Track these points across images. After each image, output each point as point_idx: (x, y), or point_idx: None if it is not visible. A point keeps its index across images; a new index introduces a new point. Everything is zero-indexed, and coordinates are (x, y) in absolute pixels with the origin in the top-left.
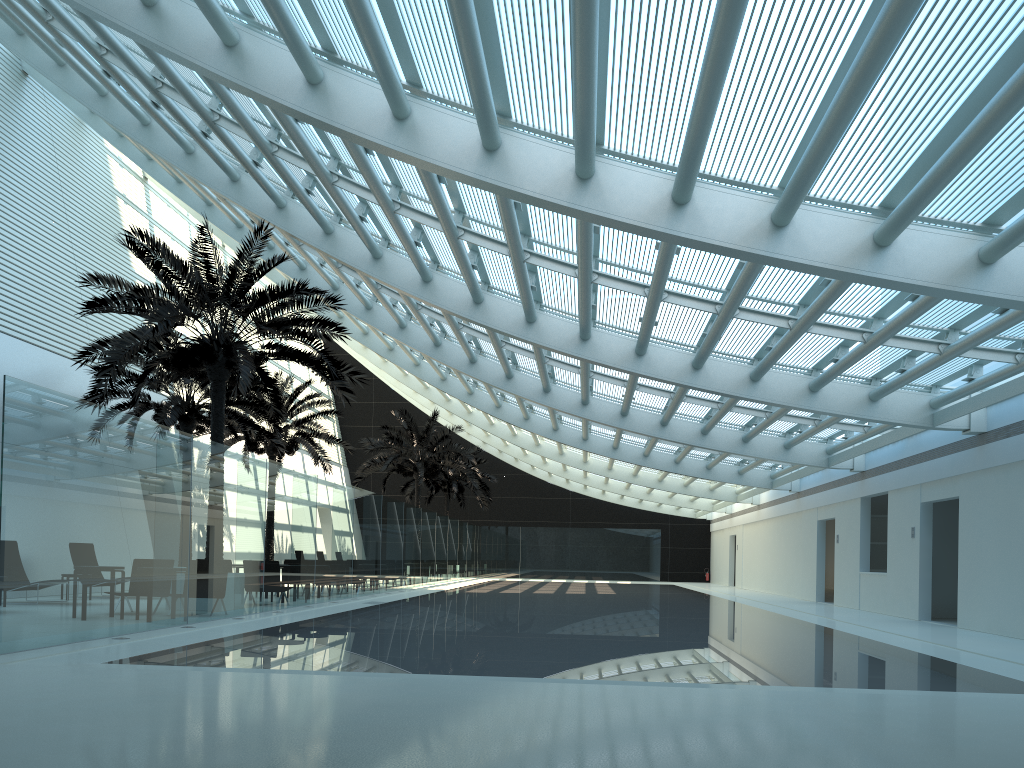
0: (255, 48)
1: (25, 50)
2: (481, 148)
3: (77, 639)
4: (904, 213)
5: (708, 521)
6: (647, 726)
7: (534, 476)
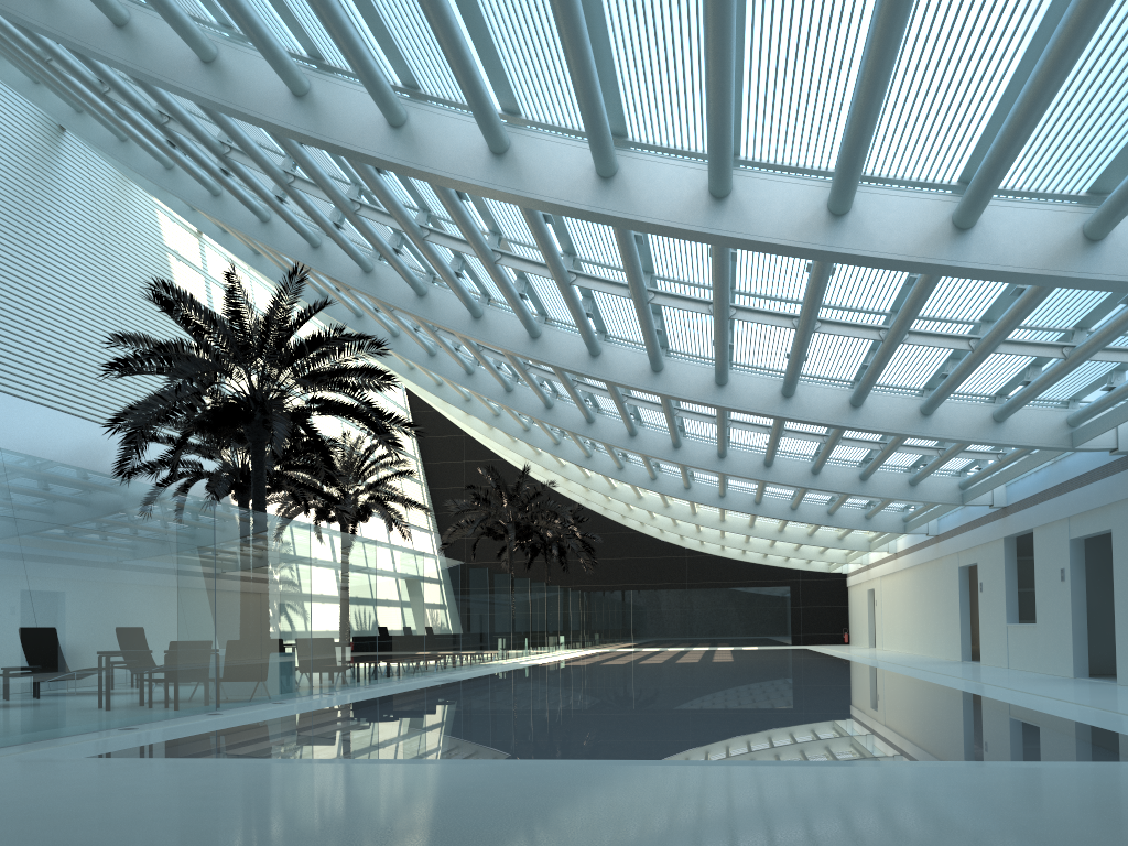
0: (234, 61)
1: (42, 99)
2: (487, 152)
3: (76, 731)
4: (980, 184)
5: (844, 575)
6: (651, 815)
7: (644, 533)
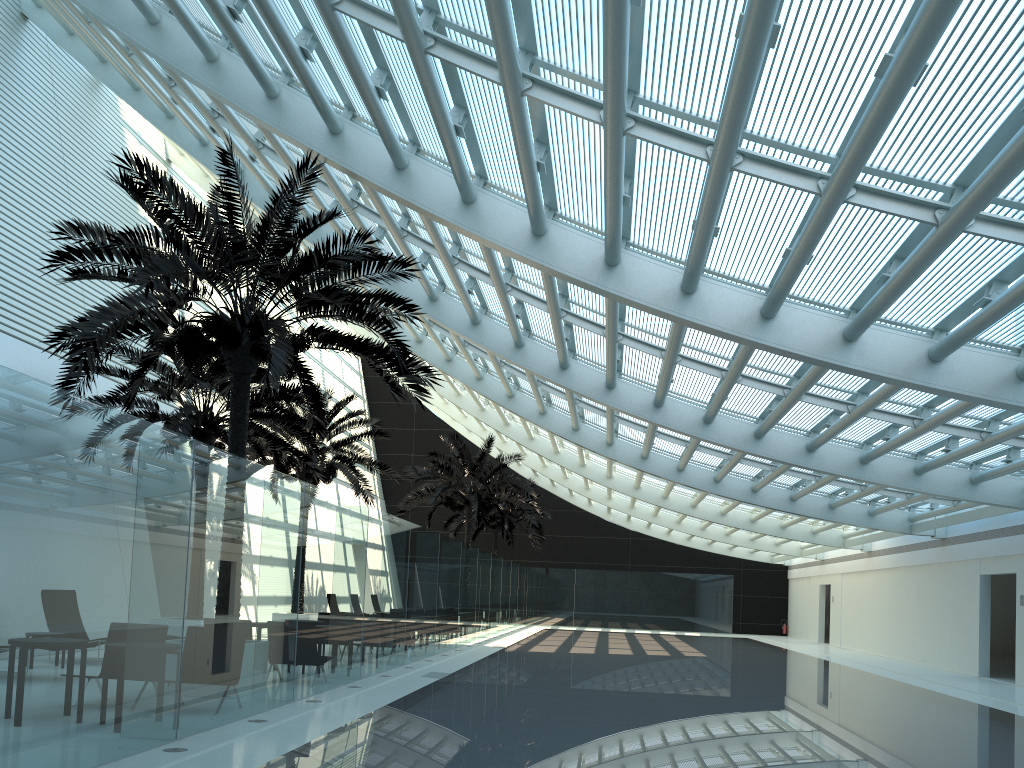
0: None
1: None
2: None
3: None
4: None
5: (786, 567)
6: None
7: (590, 513)
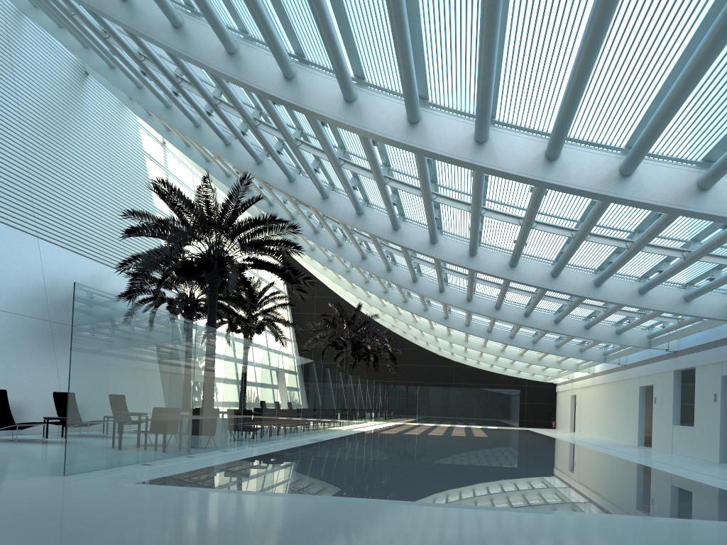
0: (248, 54)
1: (89, 58)
2: (406, 121)
3: (117, 465)
4: (723, 165)
5: (554, 384)
6: None
7: (428, 350)
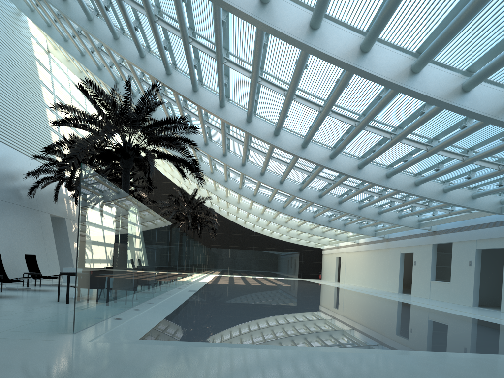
0: None
1: None
2: (359, 50)
3: (99, 320)
4: None
5: (321, 249)
6: None
7: (236, 223)
